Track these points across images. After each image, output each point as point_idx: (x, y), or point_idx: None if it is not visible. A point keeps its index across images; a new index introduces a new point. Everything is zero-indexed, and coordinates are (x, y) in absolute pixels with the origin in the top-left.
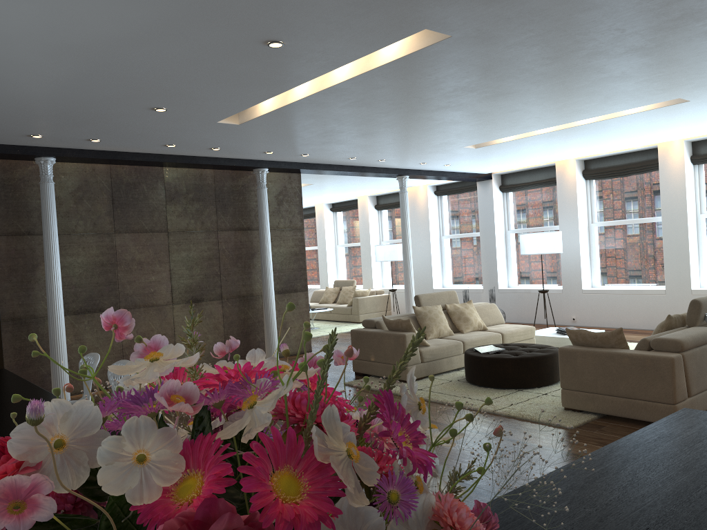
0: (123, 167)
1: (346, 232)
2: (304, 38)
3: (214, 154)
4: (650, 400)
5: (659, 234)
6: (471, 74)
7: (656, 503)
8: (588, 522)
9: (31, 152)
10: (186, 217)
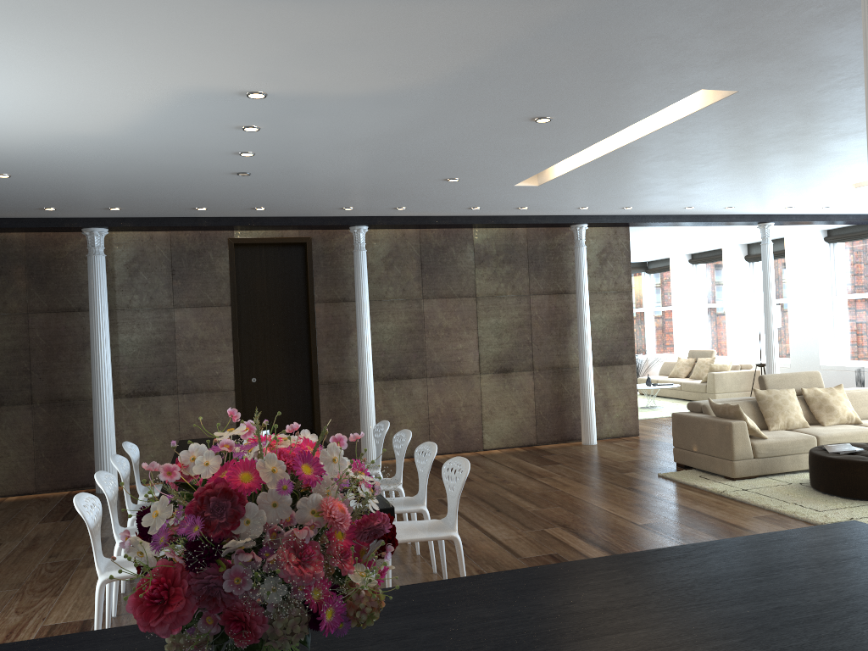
0: (432, 230)
1: (708, 290)
2: (570, 111)
3: (523, 212)
4: None
5: None
6: (790, 120)
7: (688, 580)
8: (616, 583)
9: (345, 222)
10: (495, 280)
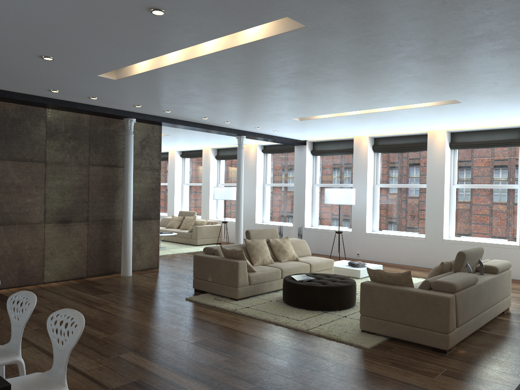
0: (10, 104)
1: (191, 174)
2: (184, 10)
3: (92, 102)
4: (429, 329)
5: (423, 196)
6: (313, 61)
7: None
8: None
9: None
10: (62, 151)
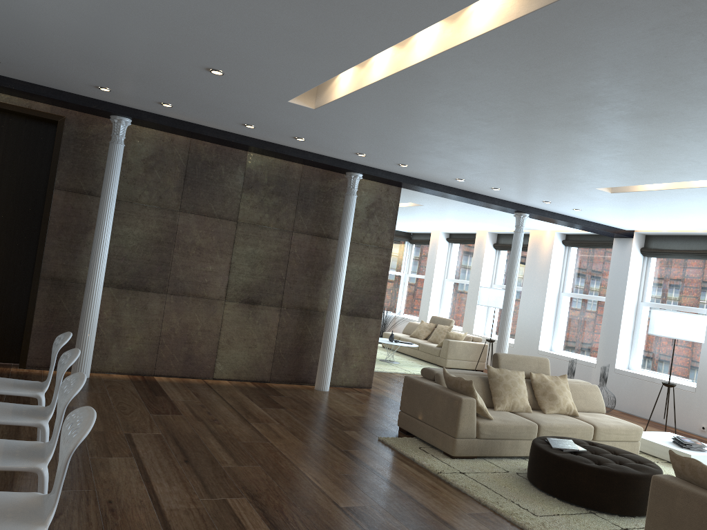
0: (204, 143)
1: (457, 267)
2: None
3: (301, 146)
4: None
5: None
6: (598, 75)
7: None
8: None
9: (104, 108)
10: (260, 209)
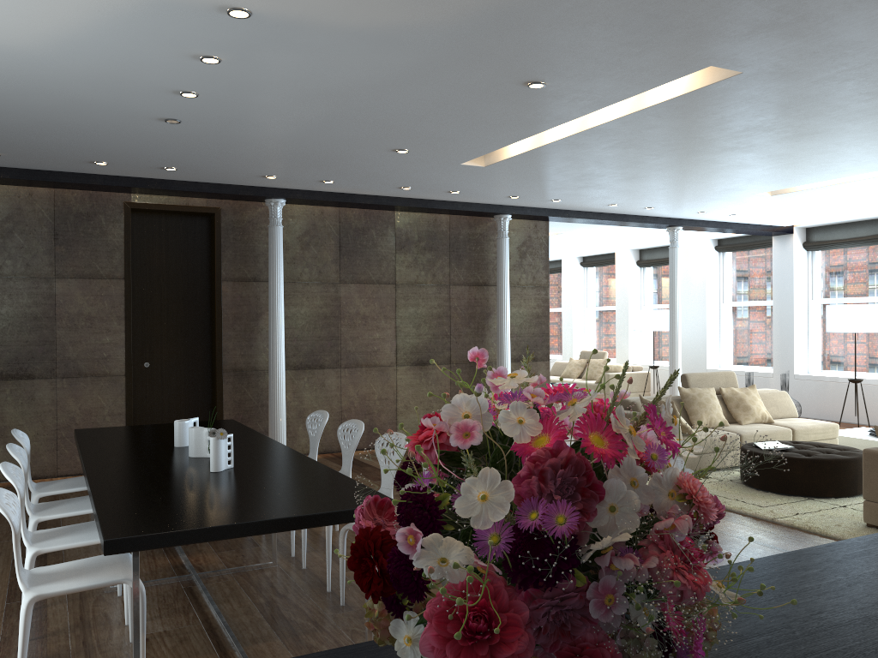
0: (352, 210)
1: (598, 293)
2: (569, 78)
3: (451, 197)
4: None
5: None
6: (767, 112)
7: None
8: (836, 585)
9: (262, 194)
10: (416, 268)
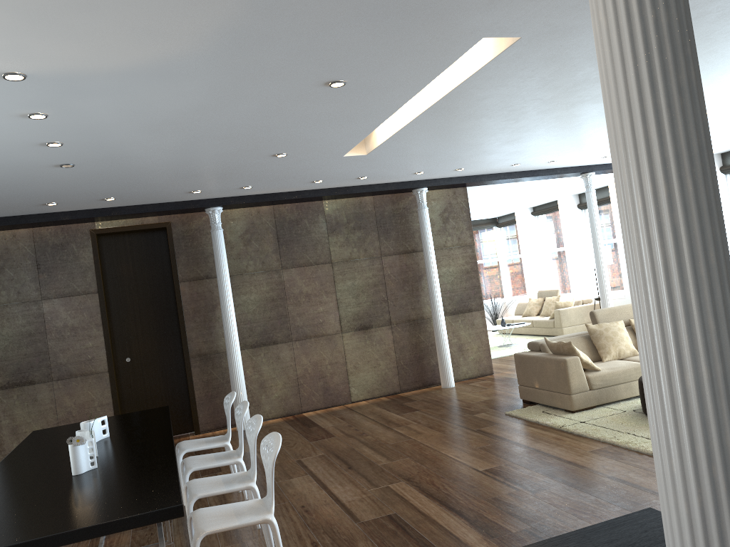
0: (284, 206)
1: (550, 237)
2: (361, 73)
3: (365, 182)
4: None
5: None
6: (582, 66)
7: None
8: None
9: (199, 205)
10: (348, 246)
